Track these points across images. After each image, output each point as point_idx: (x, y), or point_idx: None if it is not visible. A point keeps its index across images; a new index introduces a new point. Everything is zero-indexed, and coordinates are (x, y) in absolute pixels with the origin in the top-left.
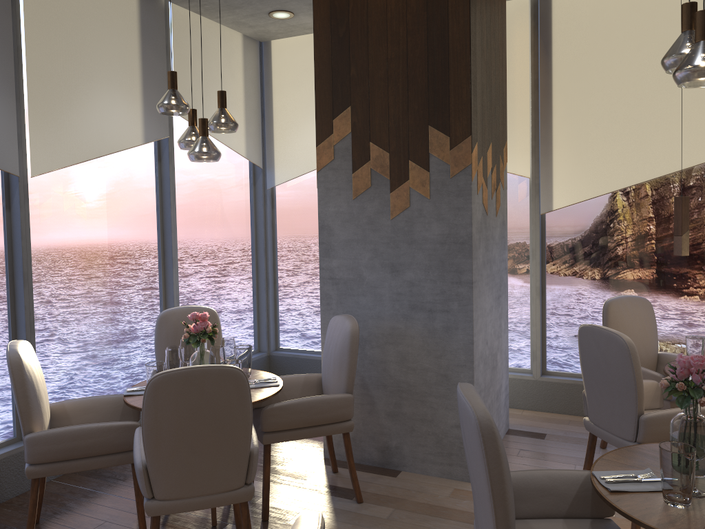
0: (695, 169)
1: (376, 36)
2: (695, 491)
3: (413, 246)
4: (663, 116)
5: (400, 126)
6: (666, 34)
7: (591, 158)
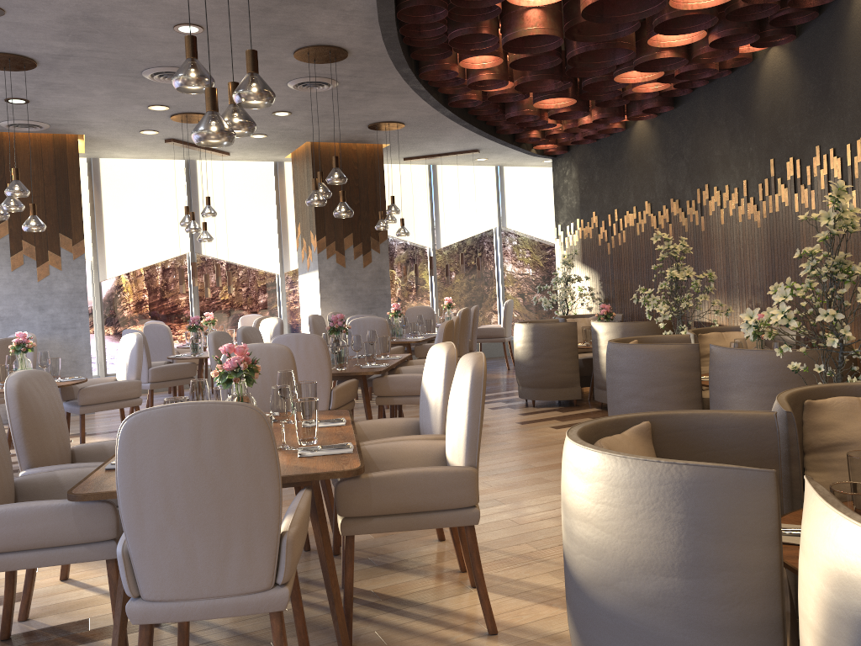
0: (180, 257)
1: (24, 184)
2: (199, 354)
3: (53, 296)
4: (163, 230)
5: (42, 232)
6: (162, 188)
7: (127, 250)
